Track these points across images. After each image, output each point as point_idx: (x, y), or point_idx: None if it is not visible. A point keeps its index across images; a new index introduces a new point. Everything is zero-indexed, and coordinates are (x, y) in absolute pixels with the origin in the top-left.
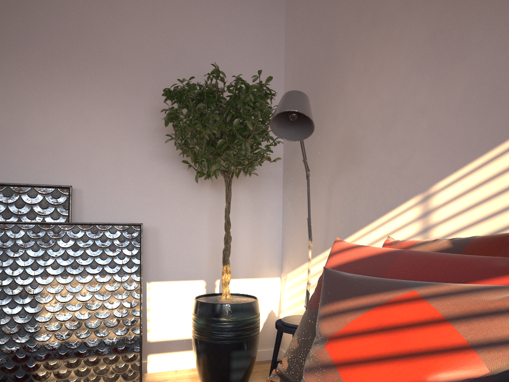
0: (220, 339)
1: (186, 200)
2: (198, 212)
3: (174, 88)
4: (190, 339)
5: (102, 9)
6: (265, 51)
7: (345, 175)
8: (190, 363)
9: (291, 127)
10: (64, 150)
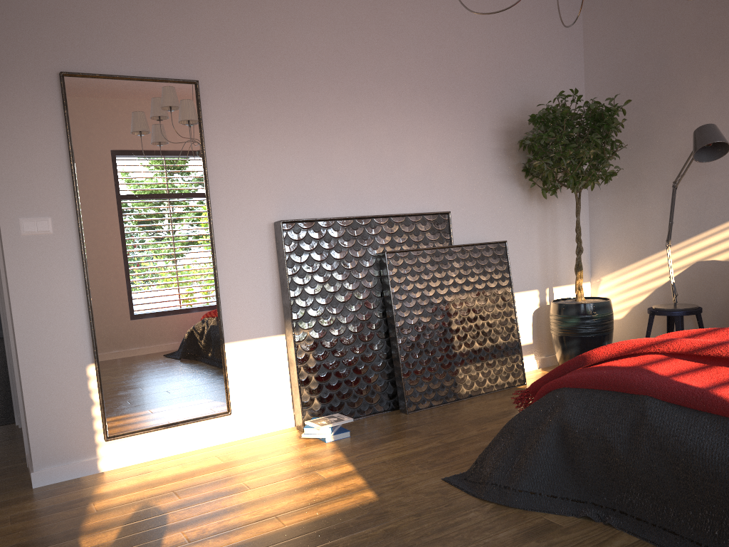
0: (594, 333)
1: (521, 216)
2: (530, 227)
3: (549, 115)
4: (531, 344)
5: (450, 35)
6: (569, 63)
7: (689, 183)
8: (533, 365)
9: (699, 151)
10: (433, 178)
